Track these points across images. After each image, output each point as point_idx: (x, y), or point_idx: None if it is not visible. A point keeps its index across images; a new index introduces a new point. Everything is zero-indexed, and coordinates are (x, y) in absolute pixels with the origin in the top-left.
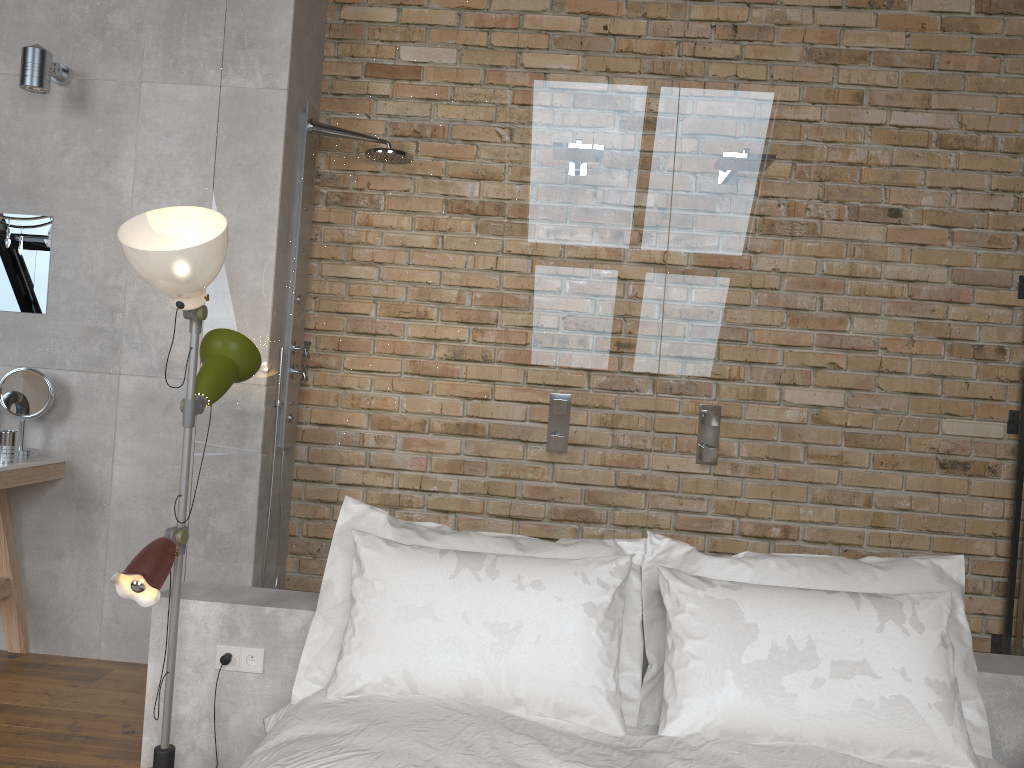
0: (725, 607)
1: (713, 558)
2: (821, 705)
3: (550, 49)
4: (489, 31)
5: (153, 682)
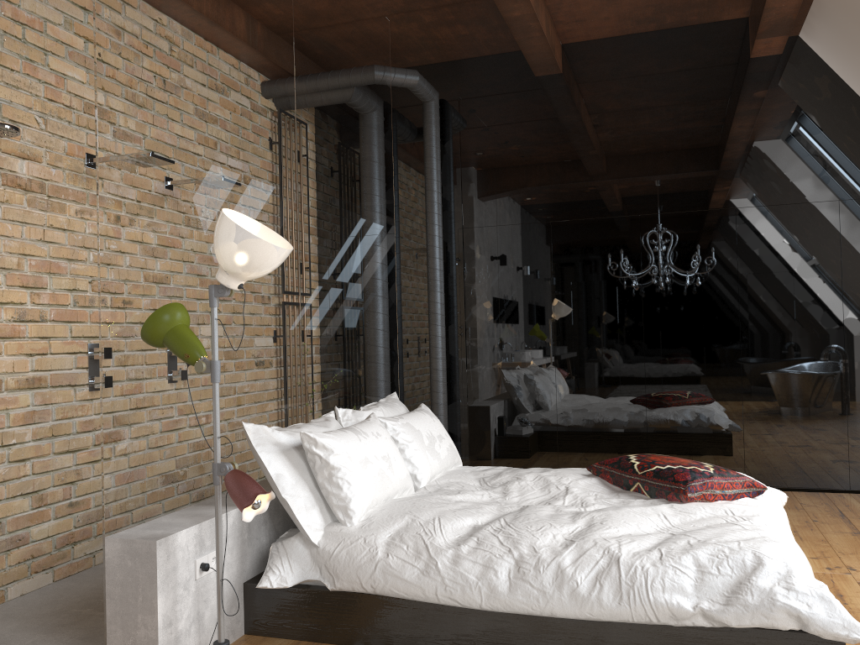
0: (409, 426)
1: (368, 411)
2: (444, 454)
3: (255, 114)
4: (232, 92)
5: (162, 614)
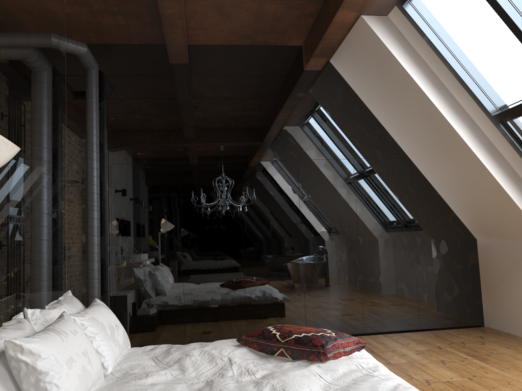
0: (94, 319)
1: (54, 309)
2: (121, 340)
3: None
4: None
5: None
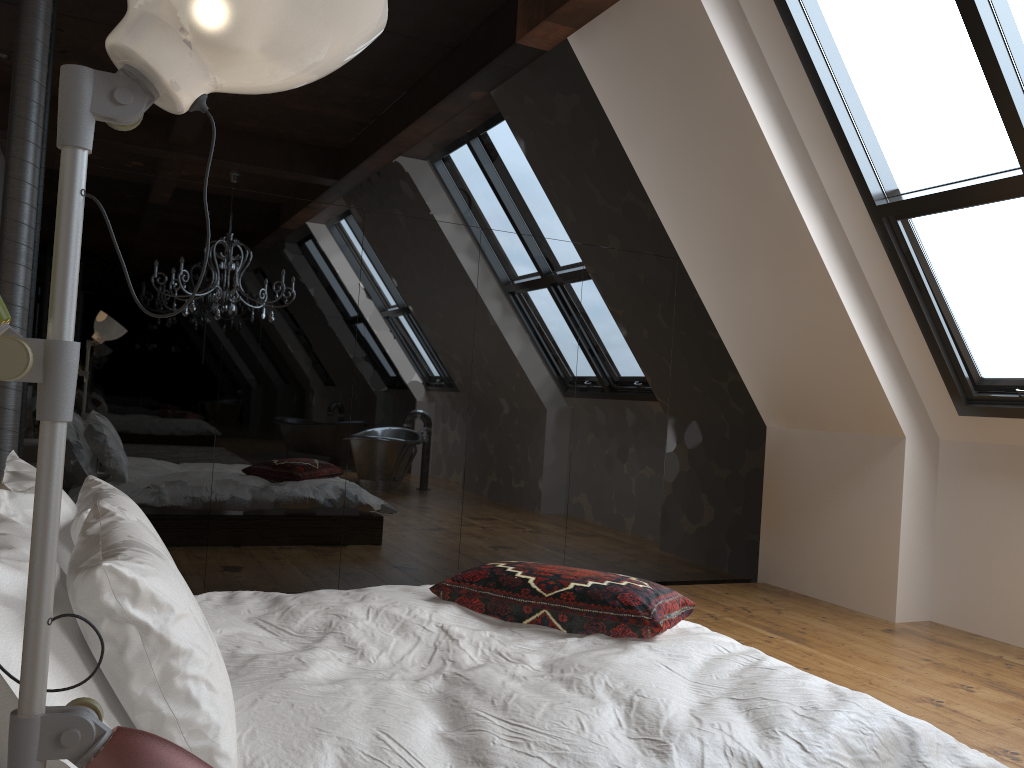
0: (144, 526)
1: None
2: None
3: None
4: None
5: None
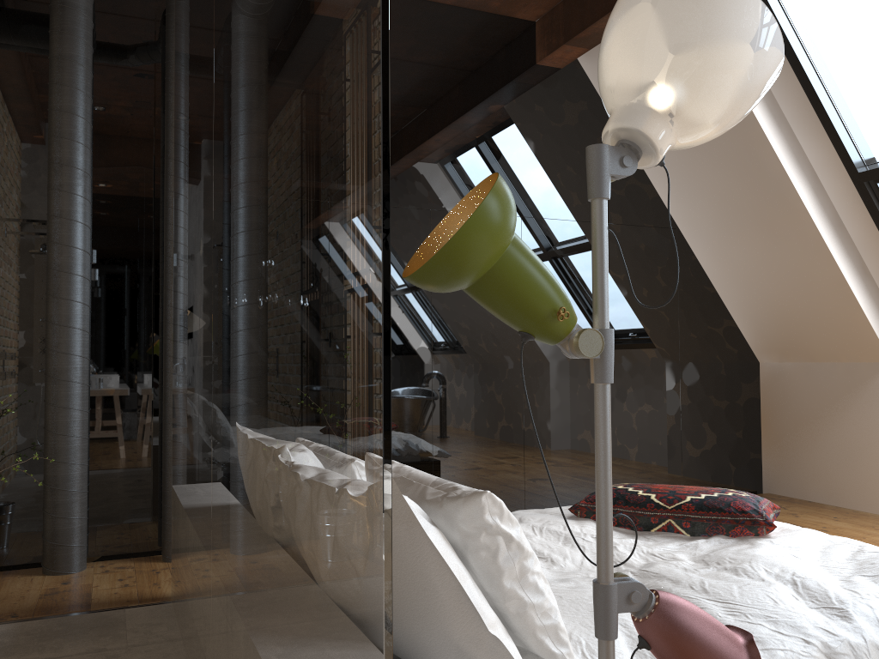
0: None
1: None
2: None
3: None
4: None
5: None
